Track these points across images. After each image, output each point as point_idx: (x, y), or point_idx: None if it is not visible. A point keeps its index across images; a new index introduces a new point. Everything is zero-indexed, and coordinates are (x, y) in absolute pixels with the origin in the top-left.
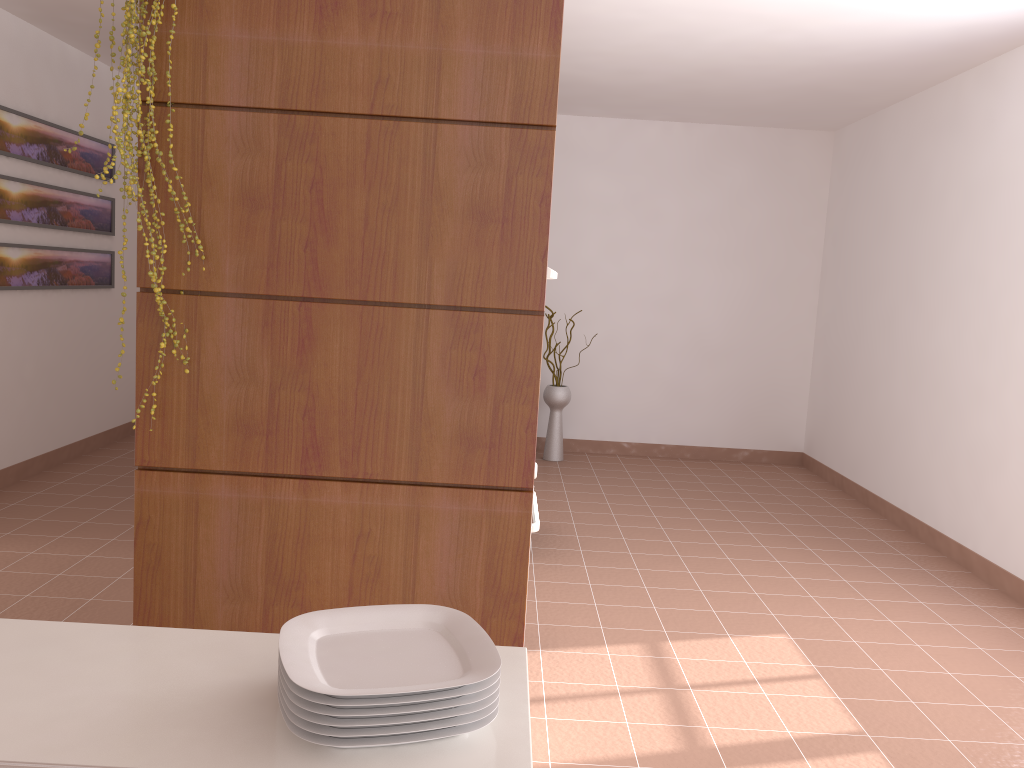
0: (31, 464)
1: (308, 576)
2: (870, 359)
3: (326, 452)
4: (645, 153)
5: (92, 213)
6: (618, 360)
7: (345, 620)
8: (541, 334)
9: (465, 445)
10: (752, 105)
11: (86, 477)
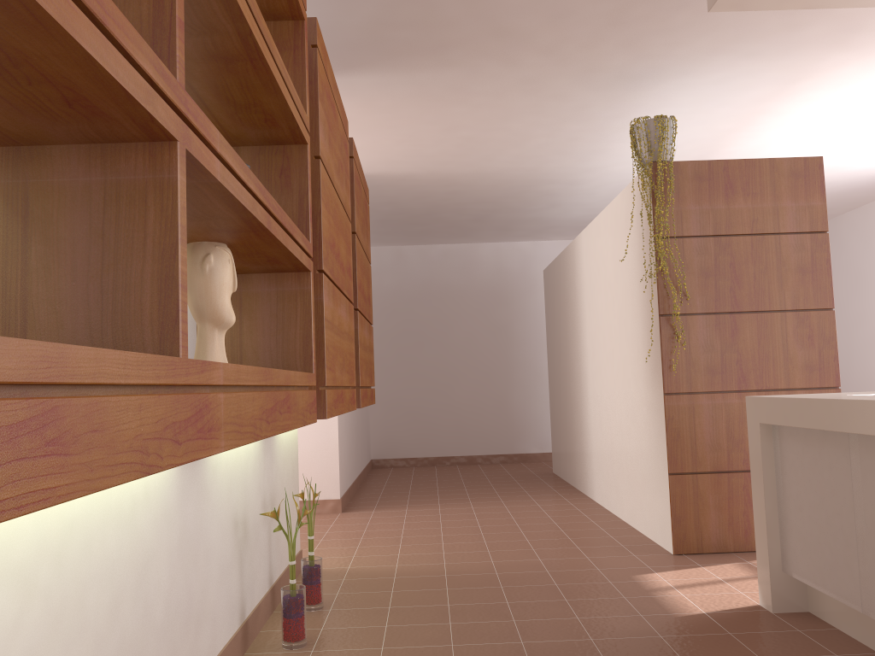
0: (358, 481)
1: (745, 437)
2: (864, 367)
3: (748, 379)
4: None
5: None
6: None
7: None
8: (834, 318)
9: (808, 370)
10: None
11: (391, 486)
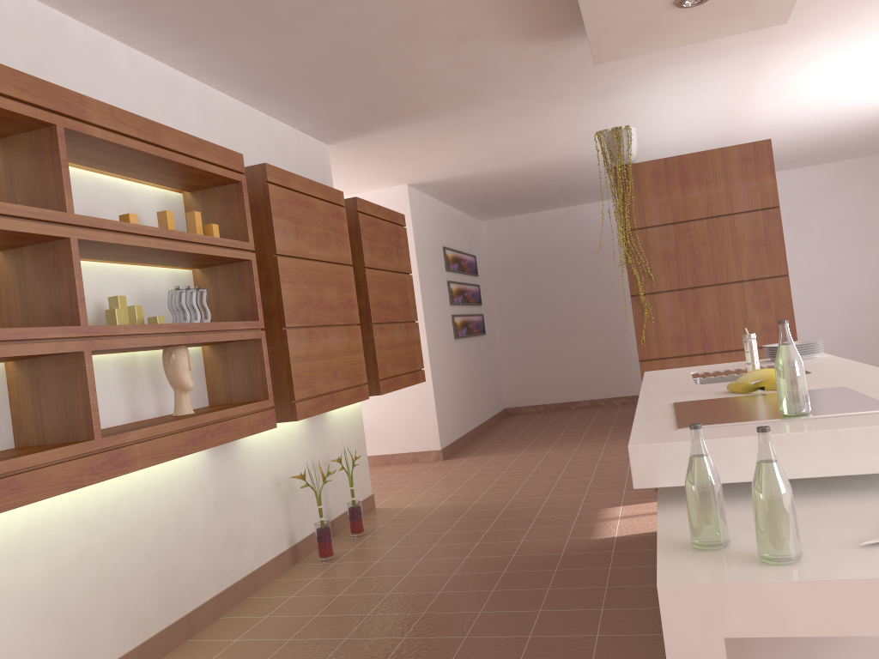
0: (475, 430)
1: None
2: None
3: (711, 343)
4: (790, 190)
5: (474, 294)
6: (799, 324)
7: (775, 345)
8: (789, 283)
9: (766, 330)
10: (858, 147)
11: (504, 434)
